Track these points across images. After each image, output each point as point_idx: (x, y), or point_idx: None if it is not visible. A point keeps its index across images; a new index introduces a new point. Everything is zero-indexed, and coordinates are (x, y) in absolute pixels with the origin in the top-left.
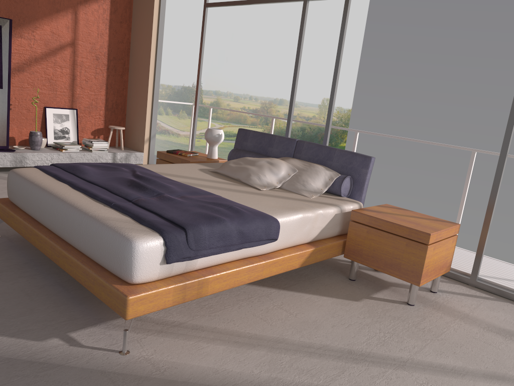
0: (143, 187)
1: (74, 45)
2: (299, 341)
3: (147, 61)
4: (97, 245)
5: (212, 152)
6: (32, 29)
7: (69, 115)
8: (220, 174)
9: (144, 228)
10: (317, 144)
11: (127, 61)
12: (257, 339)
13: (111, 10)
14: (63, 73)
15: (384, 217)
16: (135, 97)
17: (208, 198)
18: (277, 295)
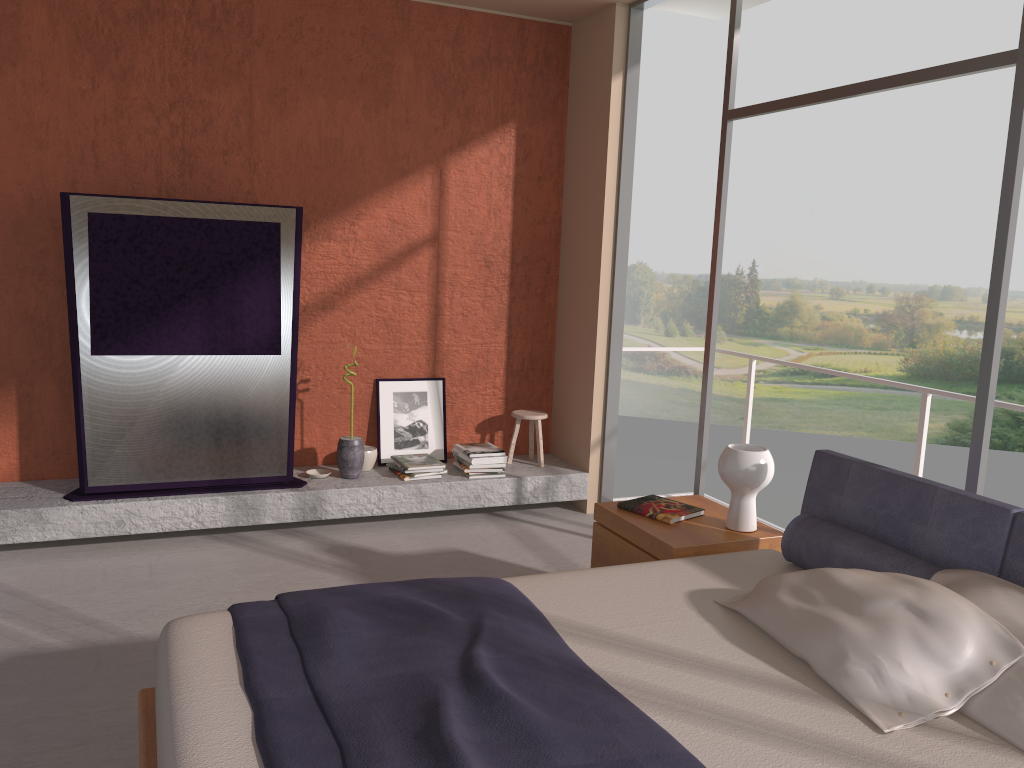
0: (447, 762)
1: (438, 242)
2: None
3: (594, 261)
4: None
5: (739, 512)
6: (351, 220)
7: (426, 393)
8: (750, 622)
9: None
10: None
11: (554, 261)
12: None
13: (517, 155)
14: (416, 303)
15: None
16: (572, 343)
17: None
18: None
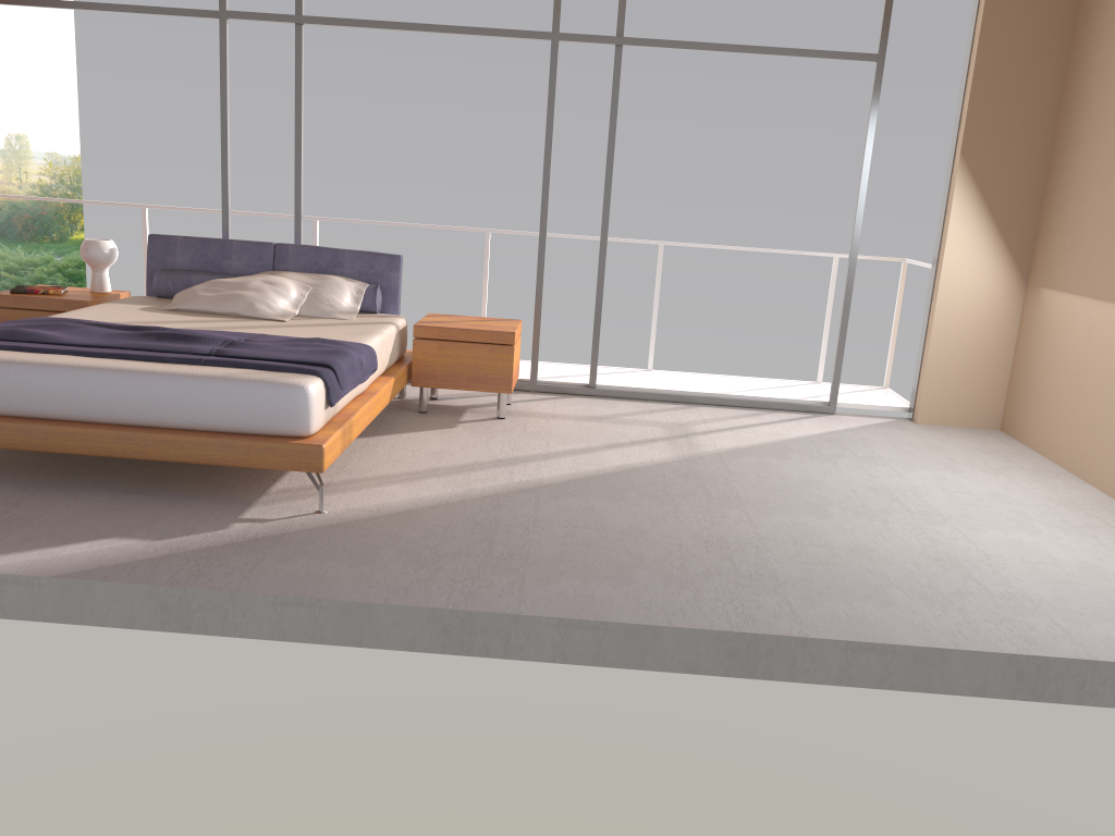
0: (190, 337)
1: None
2: (451, 465)
3: None
4: (238, 406)
5: (102, 280)
6: None
7: None
8: (187, 312)
9: (292, 374)
10: (312, 246)
11: None
12: (415, 473)
13: None
14: None
15: (454, 326)
16: None
17: (271, 338)
18: (376, 441)
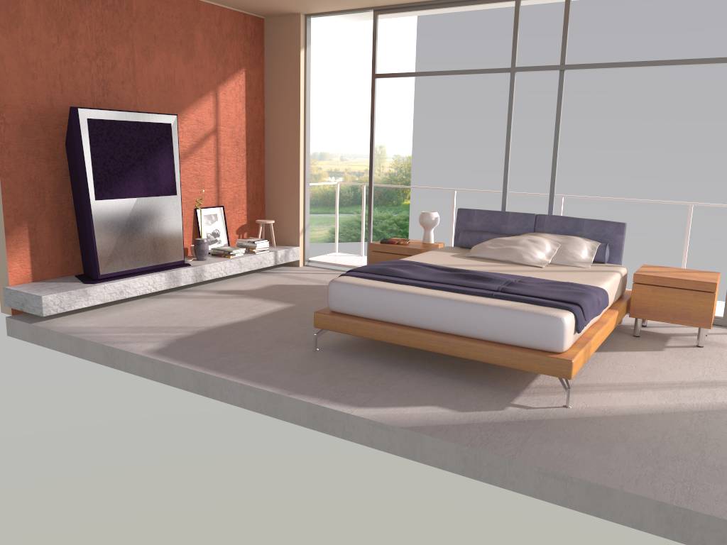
0: (485, 278)
1: (217, 132)
2: (662, 381)
3: (295, 141)
4: (515, 328)
5: (429, 236)
6: (180, 121)
7: (217, 214)
8: (479, 258)
9: (552, 308)
10: (561, 216)
11: (262, 141)
12: (634, 385)
13: (246, 86)
14: (209, 166)
15: (665, 275)
16: (279, 183)
17: (535, 280)
18: (602, 356)
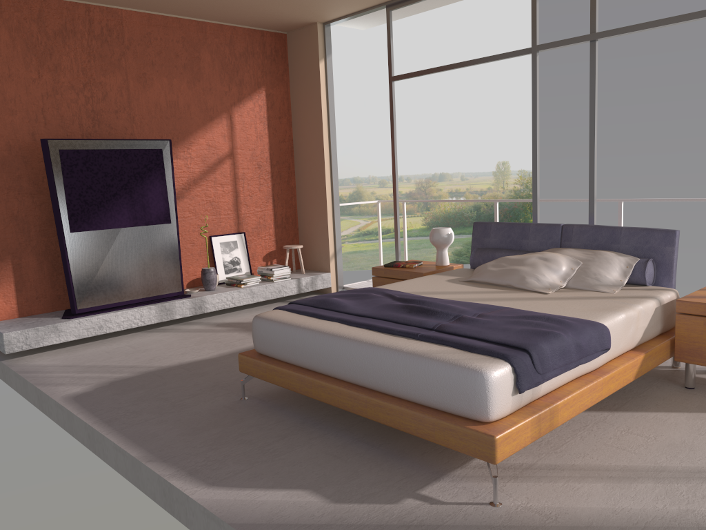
0: (430, 311)
1: (233, 156)
2: (682, 466)
3: (320, 159)
4: (428, 384)
5: (442, 257)
6: (187, 146)
7: (236, 241)
8: (478, 283)
9: (481, 357)
10: (592, 226)
11: (291, 162)
12: (631, 470)
13: (267, 105)
14: (225, 191)
15: None
16: (309, 205)
17: (507, 313)
18: (614, 418)
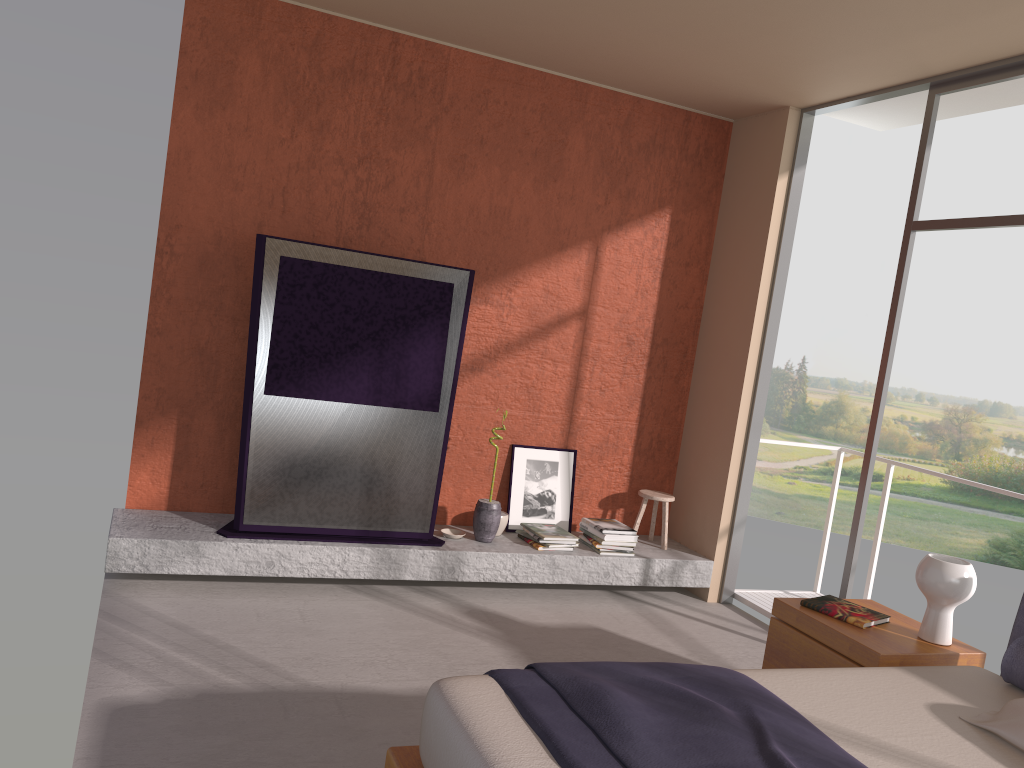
0: None
1: (586, 316)
2: None
3: (740, 350)
4: None
5: (936, 624)
6: (508, 286)
7: (557, 463)
8: (1009, 745)
9: None
10: None
11: (691, 346)
12: None
13: (669, 240)
14: (558, 373)
15: None
16: (704, 429)
17: None
18: None
